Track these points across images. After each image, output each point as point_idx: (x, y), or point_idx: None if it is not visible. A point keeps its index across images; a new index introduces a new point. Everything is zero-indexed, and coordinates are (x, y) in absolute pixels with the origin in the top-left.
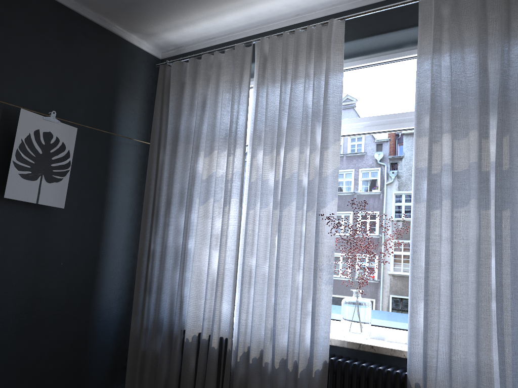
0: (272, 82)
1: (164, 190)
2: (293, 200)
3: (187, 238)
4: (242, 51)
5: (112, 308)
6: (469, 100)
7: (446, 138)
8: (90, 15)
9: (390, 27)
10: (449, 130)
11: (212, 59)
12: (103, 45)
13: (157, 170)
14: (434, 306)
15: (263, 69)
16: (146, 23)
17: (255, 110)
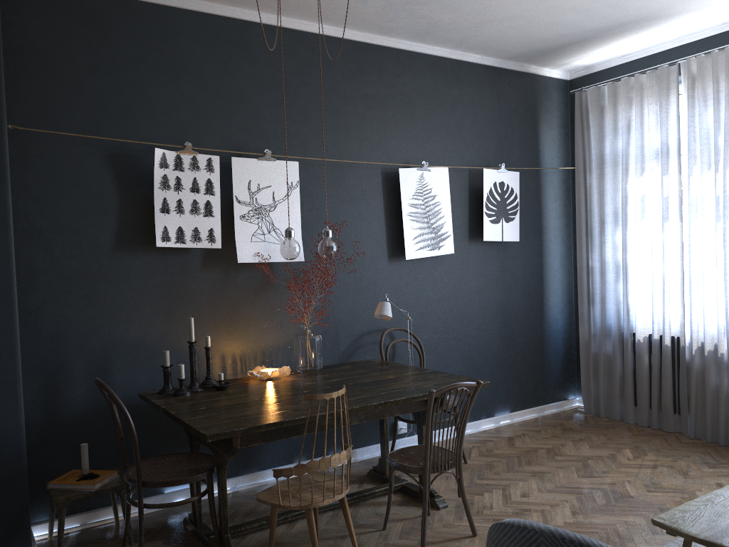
0: (703, 102)
1: (596, 212)
2: None
3: (626, 253)
4: (666, 73)
5: (557, 320)
6: None
7: None
8: (512, 66)
9: None
10: None
11: (632, 81)
12: (523, 88)
13: (585, 193)
14: None
15: (692, 90)
16: (561, 59)
17: (688, 131)
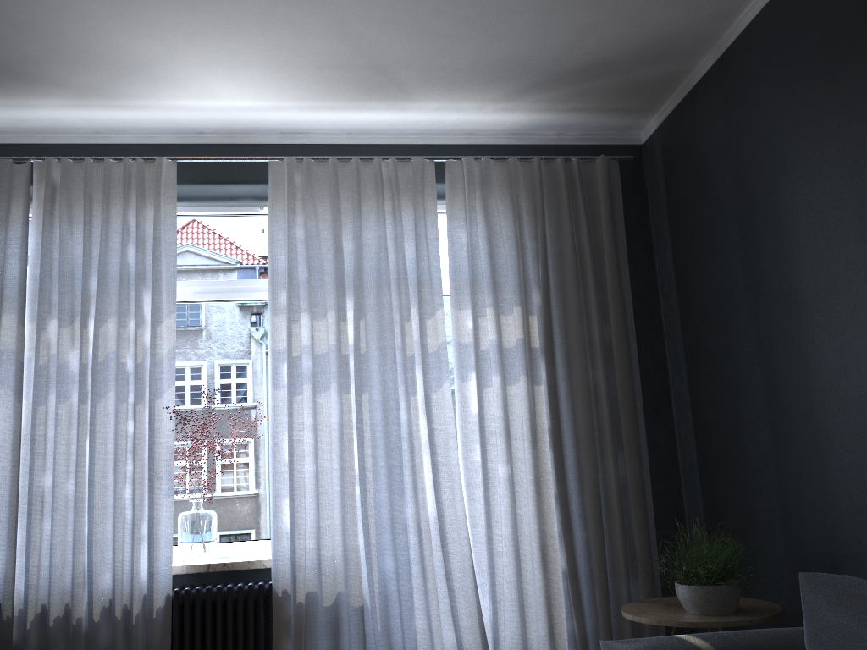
0: (69, 225)
1: None
2: (110, 390)
3: None
4: (10, 170)
5: None
6: (326, 279)
7: (305, 318)
8: None
9: (229, 177)
10: (307, 309)
11: None
12: None
13: None
14: (301, 500)
15: (52, 204)
16: None
17: (42, 262)
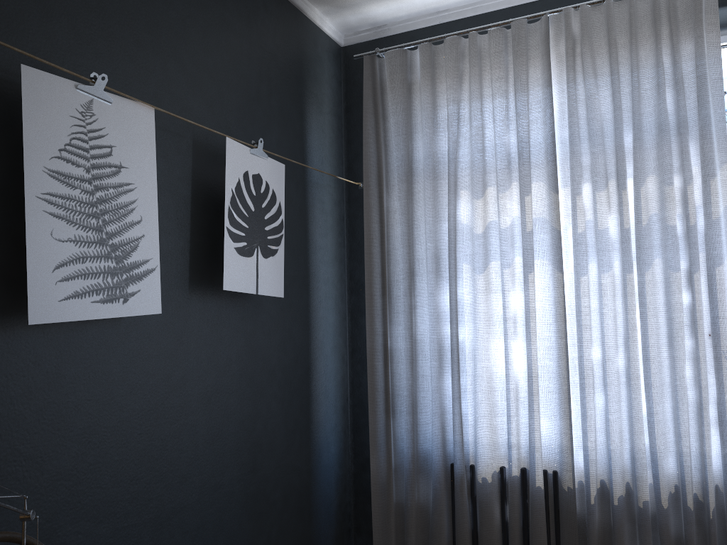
0: (594, 78)
1: (402, 255)
2: (655, 257)
3: (457, 325)
4: (526, 31)
5: (329, 444)
6: None
7: None
8: None
9: None
10: None
11: (463, 44)
12: (286, 26)
13: (381, 223)
14: None
15: (573, 58)
16: None
17: (570, 123)
